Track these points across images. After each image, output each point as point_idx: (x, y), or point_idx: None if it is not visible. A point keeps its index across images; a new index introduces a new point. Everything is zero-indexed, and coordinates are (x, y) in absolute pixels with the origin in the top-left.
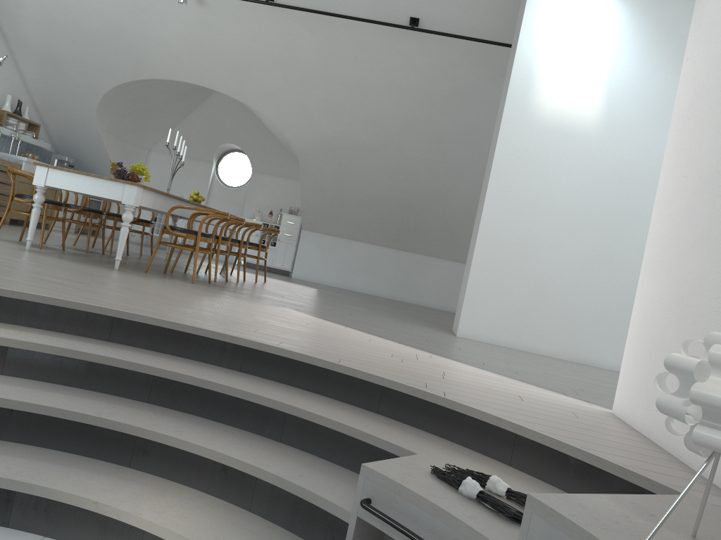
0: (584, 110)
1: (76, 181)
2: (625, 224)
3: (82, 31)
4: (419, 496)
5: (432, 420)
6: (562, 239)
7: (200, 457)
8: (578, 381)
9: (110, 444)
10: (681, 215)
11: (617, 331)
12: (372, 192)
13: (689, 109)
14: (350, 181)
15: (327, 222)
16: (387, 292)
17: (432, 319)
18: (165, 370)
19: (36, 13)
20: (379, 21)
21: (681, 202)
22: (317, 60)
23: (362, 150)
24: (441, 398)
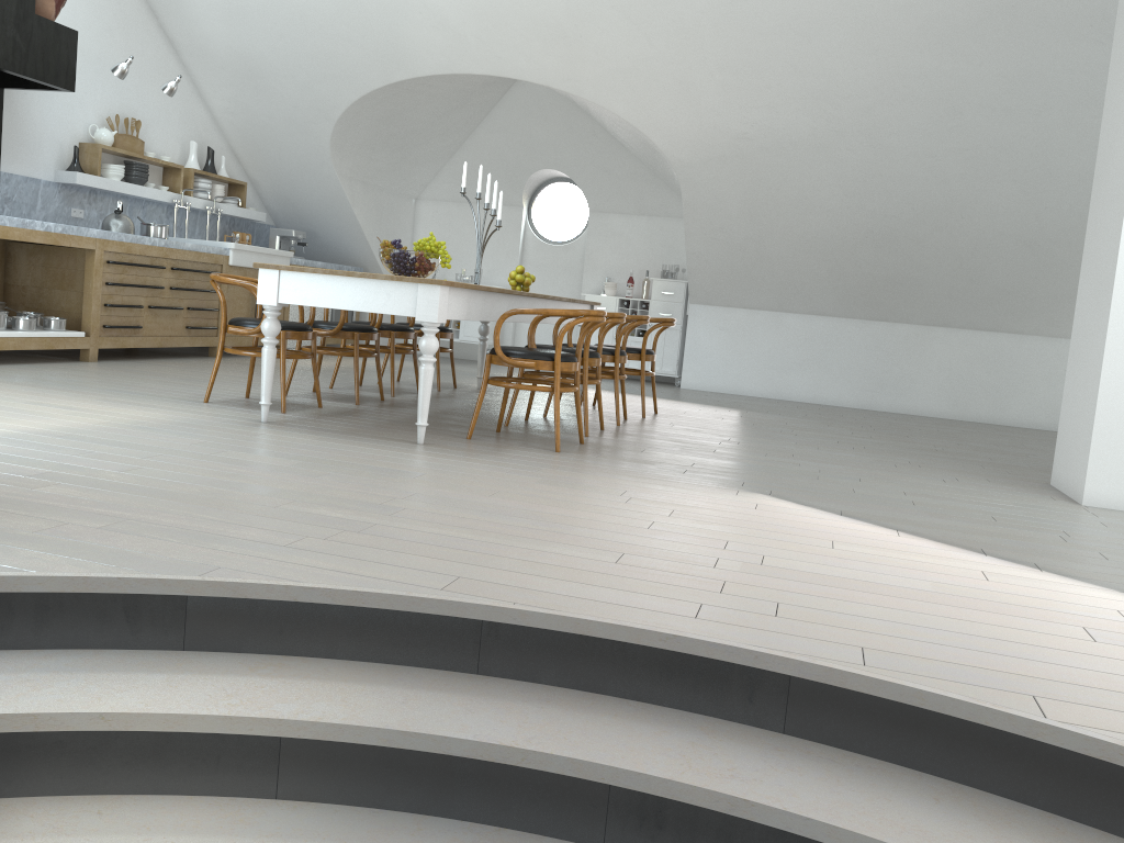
0: None
1: (330, 289)
2: None
3: (292, 14)
4: None
5: None
6: None
7: None
8: None
9: None
10: None
11: None
12: (817, 223)
13: None
14: (775, 209)
15: (734, 286)
16: (854, 398)
17: (983, 456)
18: (637, 774)
19: None
20: None
21: None
22: None
23: (798, 150)
24: None
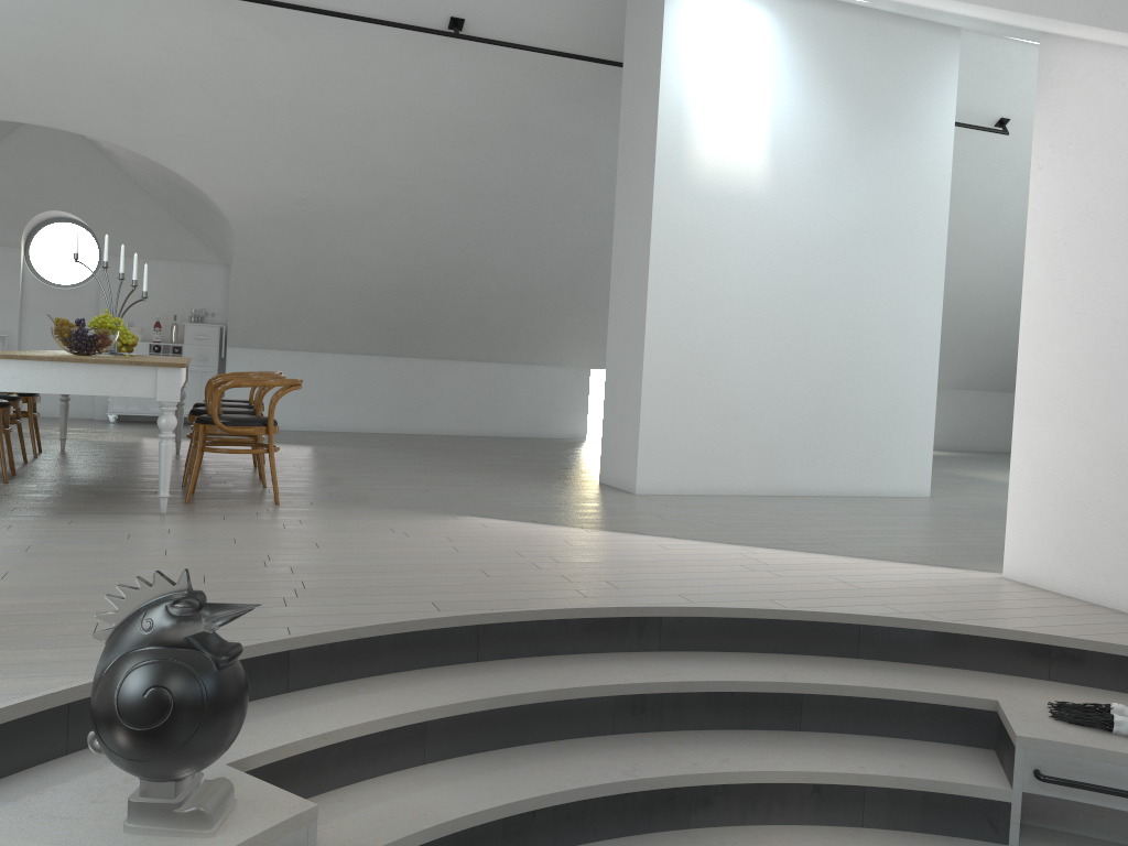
0: (750, 166)
1: (57, 376)
2: (809, 311)
3: None
4: (1112, 751)
5: (934, 650)
6: (744, 341)
7: (780, 784)
8: (868, 533)
9: (660, 807)
10: (1087, 358)
11: (815, 447)
12: (357, 277)
13: (1065, 232)
14: (322, 264)
15: (274, 330)
16: (384, 424)
17: (532, 465)
18: (630, 684)
19: None
20: (405, 24)
21: (1082, 342)
22: (287, 81)
23: (349, 216)
24: (941, 623)
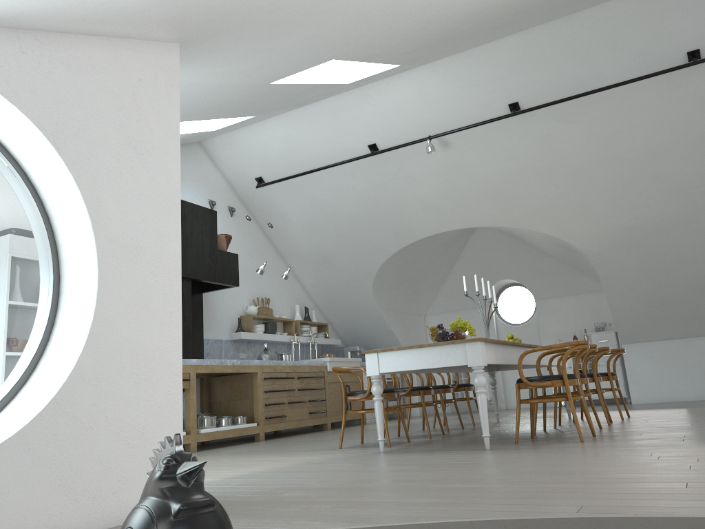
0: None
1: (410, 358)
2: None
3: (343, 222)
4: None
5: None
6: None
7: None
8: None
9: None
10: None
11: None
12: (698, 272)
13: None
14: (666, 269)
15: (650, 326)
16: None
17: None
18: None
19: (302, 222)
20: (650, 73)
21: None
22: (586, 148)
23: (671, 227)
24: None
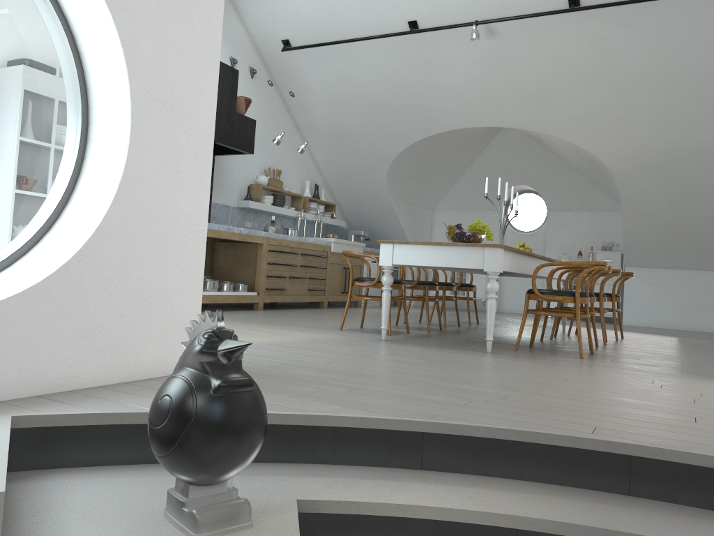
0: None
1: (426, 254)
2: None
3: (368, 101)
4: None
5: None
6: None
7: None
8: None
9: None
10: None
11: None
12: None
13: None
14: (689, 199)
15: (658, 253)
16: None
17: None
18: None
19: (324, 95)
20: None
21: None
22: (640, 60)
23: (707, 157)
24: None
